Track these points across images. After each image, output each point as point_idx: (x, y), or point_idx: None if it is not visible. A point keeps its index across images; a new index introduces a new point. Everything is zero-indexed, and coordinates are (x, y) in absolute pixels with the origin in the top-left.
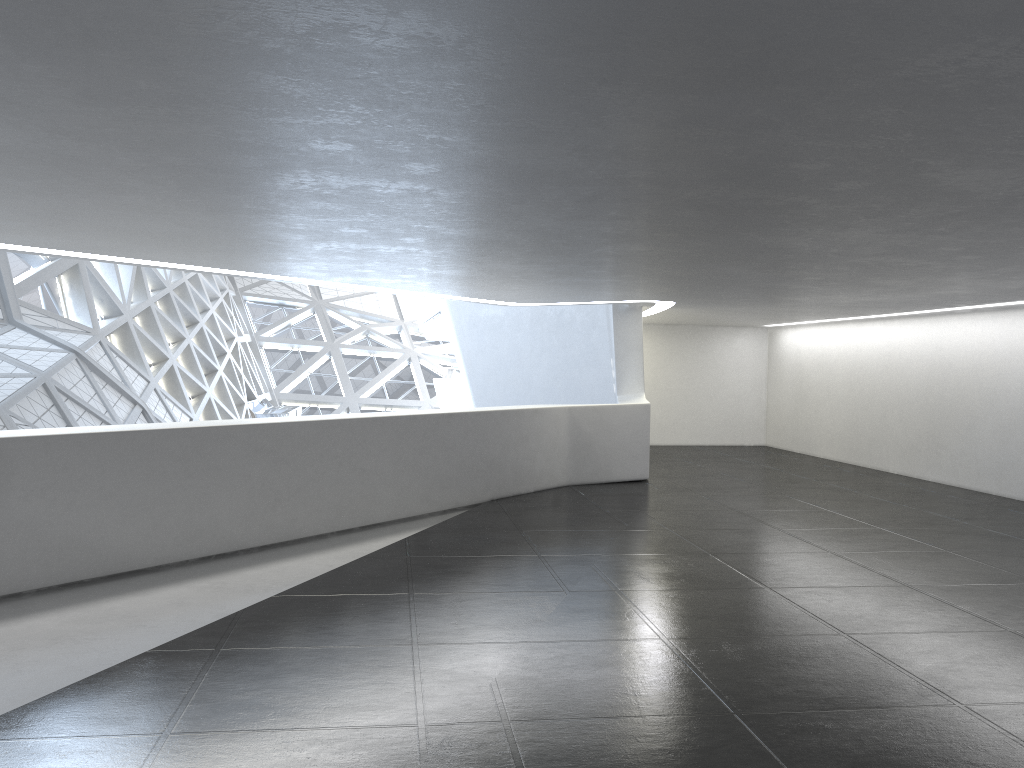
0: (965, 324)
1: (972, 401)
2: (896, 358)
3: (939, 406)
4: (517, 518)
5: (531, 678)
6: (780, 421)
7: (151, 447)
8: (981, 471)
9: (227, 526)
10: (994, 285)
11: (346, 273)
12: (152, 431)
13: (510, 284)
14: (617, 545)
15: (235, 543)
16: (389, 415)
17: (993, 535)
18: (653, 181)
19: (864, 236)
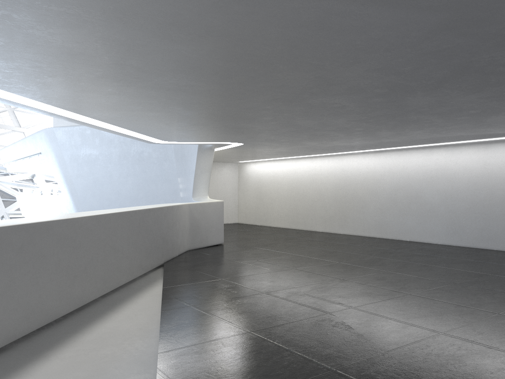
0: (359, 159)
1: (364, 195)
2: (319, 176)
3: (345, 198)
4: (203, 272)
5: (449, 378)
6: (247, 210)
7: (1, 242)
8: (370, 227)
9: (48, 302)
10: (420, 136)
11: (116, 109)
12: (1, 228)
13: (197, 125)
14: (290, 281)
15: (53, 315)
16: (124, 210)
17: (422, 255)
18: (504, 40)
19: (466, 99)
